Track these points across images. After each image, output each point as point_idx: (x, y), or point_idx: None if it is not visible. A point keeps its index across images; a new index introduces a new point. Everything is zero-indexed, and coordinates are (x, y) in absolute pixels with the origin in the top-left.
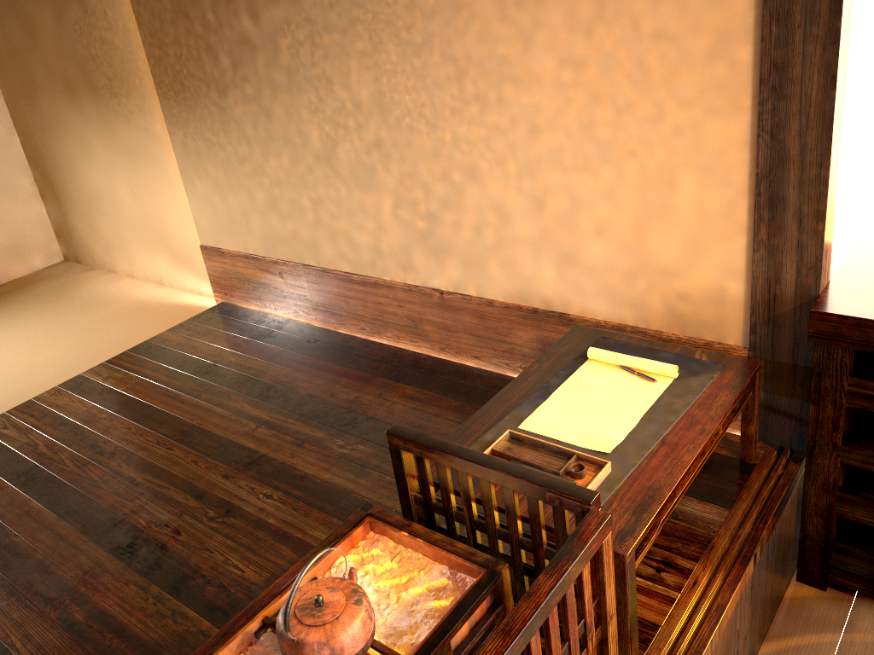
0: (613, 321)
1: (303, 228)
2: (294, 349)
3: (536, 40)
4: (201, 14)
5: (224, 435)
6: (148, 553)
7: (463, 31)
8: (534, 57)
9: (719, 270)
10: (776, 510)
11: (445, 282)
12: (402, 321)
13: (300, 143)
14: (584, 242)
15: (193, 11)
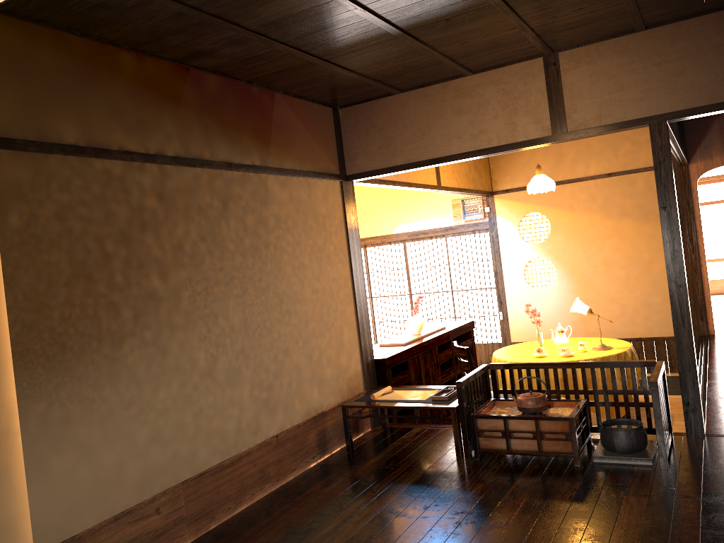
0: (335, 404)
1: (183, 444)
2: (231, 539)
3: (305, 283)
4: (109, 275)
5: (358, 529)
6: (477, 514)
7: (281, 281)
8: (305, 290)
9: (355, 362)
10: (414, 423)
11: (276, 428)
12: (256, 476)
13: (189, 368)
14: (324, 370)
15: (99, 273)
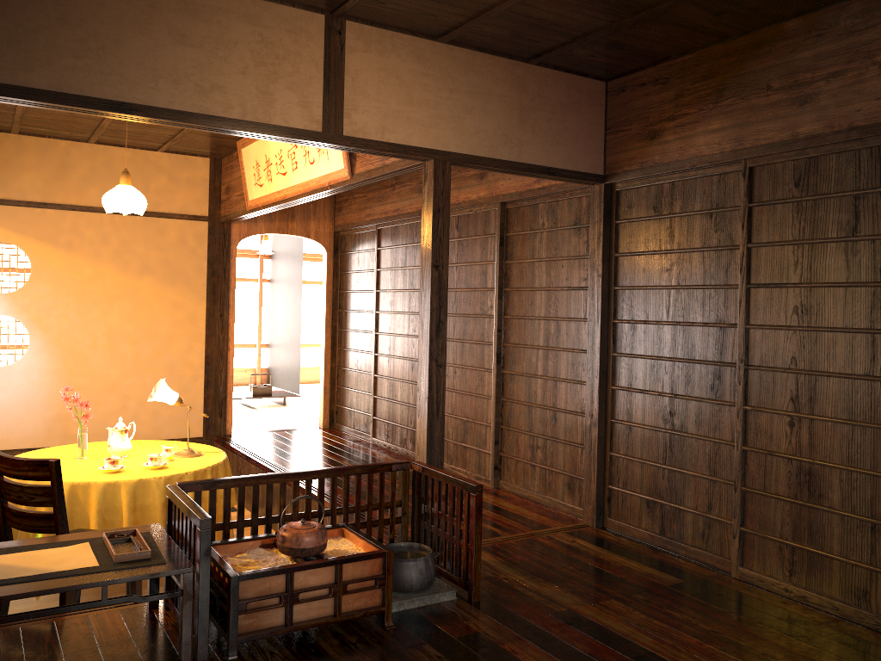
0: None
1: None
2: None
3: None
4: None
5: None
6: None
7: None
8: None
9: None
10: None
11: None
12: None
13: None
14: None
15: None
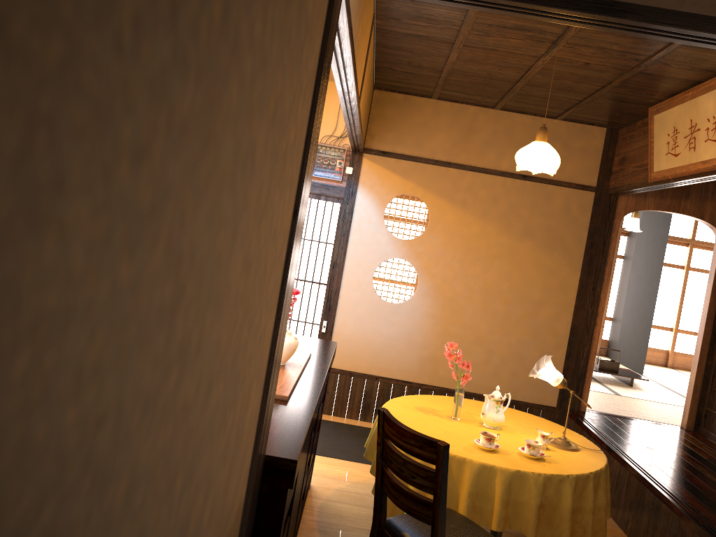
0: None
1: None
2: None
3: (240, 228)
4: None
5: None
6: None
7: (201, 196)
8: (234, 257)
9: (243, 481)
10: None
11: None
12: None
13: None
14: None
15: None
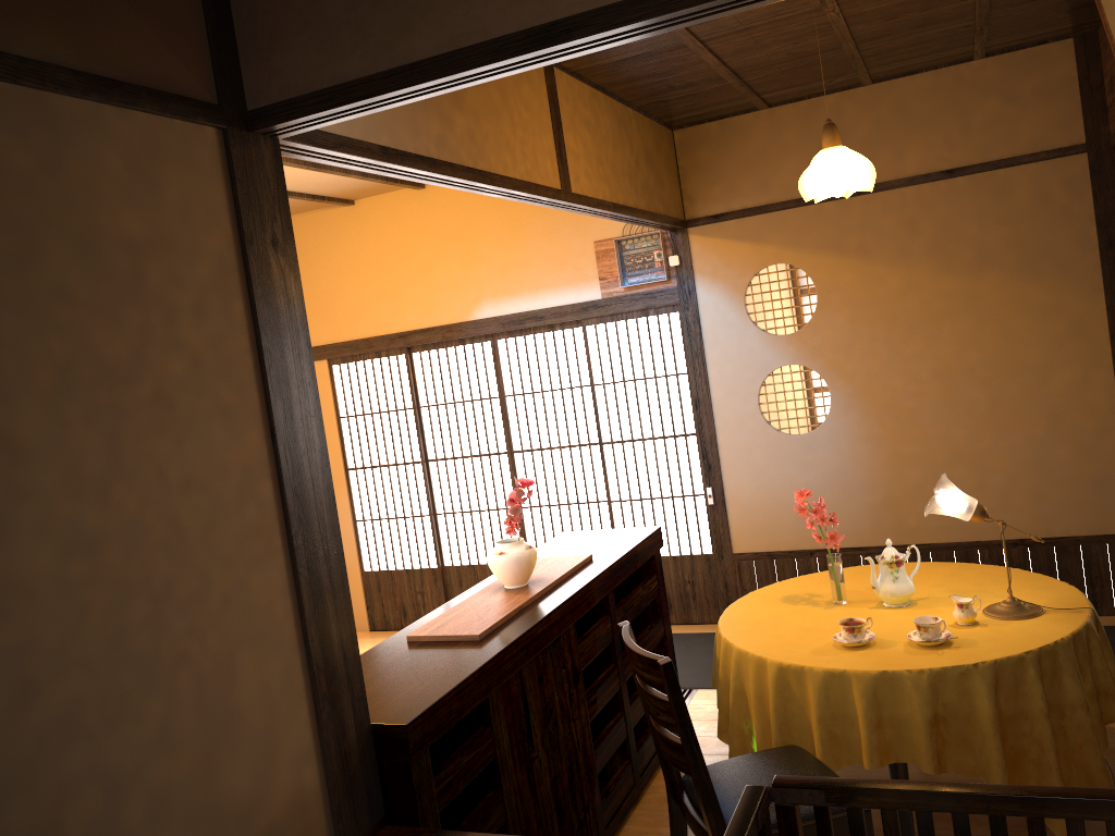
0: None
1: None
2: None
3: (18, 521)
4: None
5: None
6: None
7: None
8: (17, 552)
9: (294, 763)
10: None
11: None
12: None
13: None
14: None
15: None
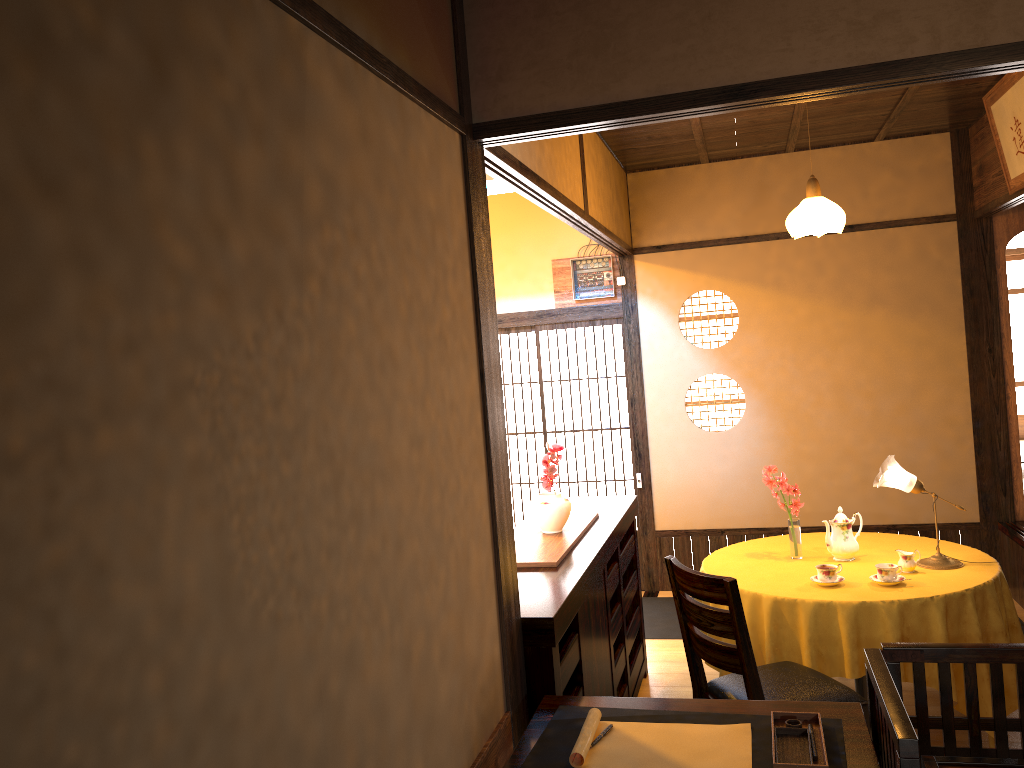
0: None
1: None
2: None
3: (395, 415)
4: None
5: None
6: None
7: (339, 406)
8: (395, 438)
9: (491, 638)
10: None
11: None
12: None
13: None
14: (436, 685)
15: None
